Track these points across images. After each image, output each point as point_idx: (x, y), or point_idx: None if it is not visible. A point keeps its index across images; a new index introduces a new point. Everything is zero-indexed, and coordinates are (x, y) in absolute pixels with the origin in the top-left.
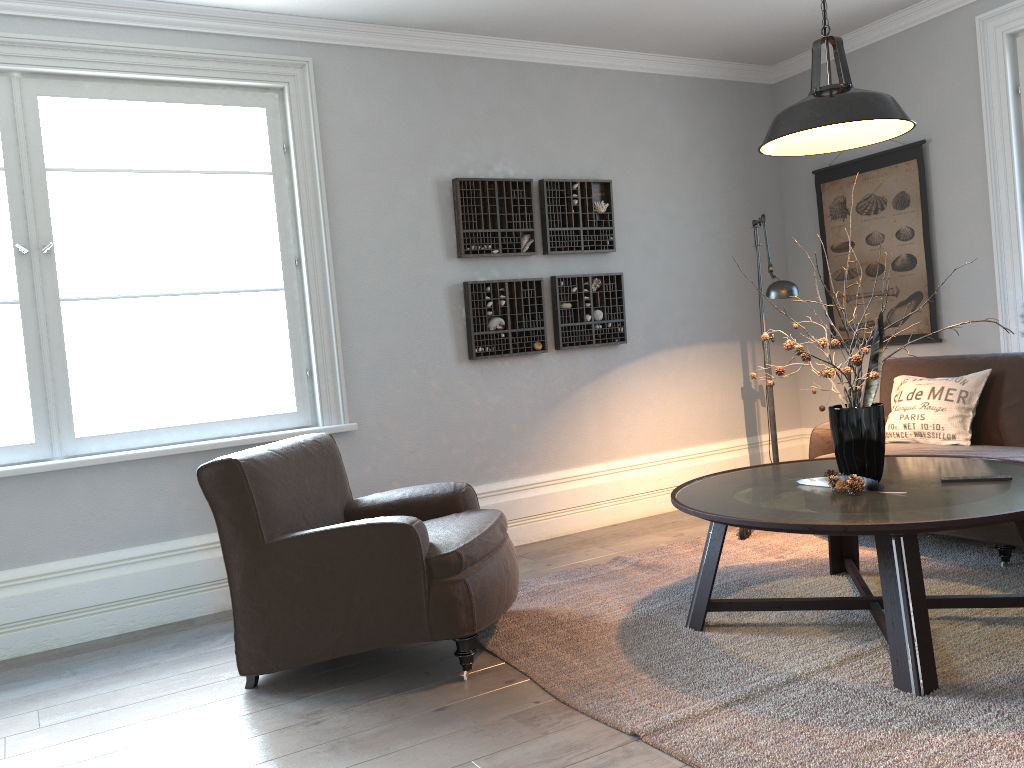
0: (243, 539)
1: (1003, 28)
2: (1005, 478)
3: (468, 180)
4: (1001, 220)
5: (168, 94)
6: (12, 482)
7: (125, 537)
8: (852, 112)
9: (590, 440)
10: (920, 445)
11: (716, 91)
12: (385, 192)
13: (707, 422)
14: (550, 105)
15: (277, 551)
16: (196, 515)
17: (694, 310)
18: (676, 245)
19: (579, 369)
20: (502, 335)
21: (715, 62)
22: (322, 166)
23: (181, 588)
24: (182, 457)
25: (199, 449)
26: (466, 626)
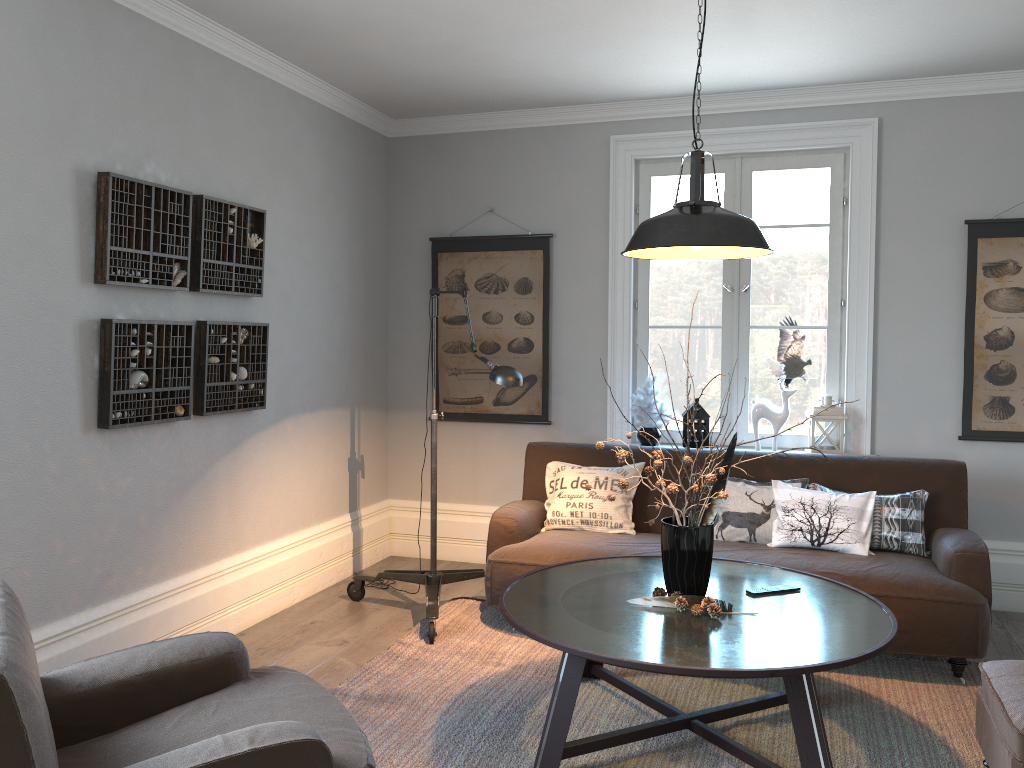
0: None
1: (633, 153)
2: (797, 588)
3: (123, 178)
4: (616, 321)
5: None
6: None
7: None
8: (751, 238)
9: (220, 529)
10: (595, 534)
11: (349, 131)
12: (7, 171)
13: (321, 498)
14: (209, 102)
15: None
16: None
17: (318, 371)
18: (309, 296)
19: (215, 440)
20: (144, 395)
21: (355, 101)
22: None
23: None
24: None
25: None
26: None
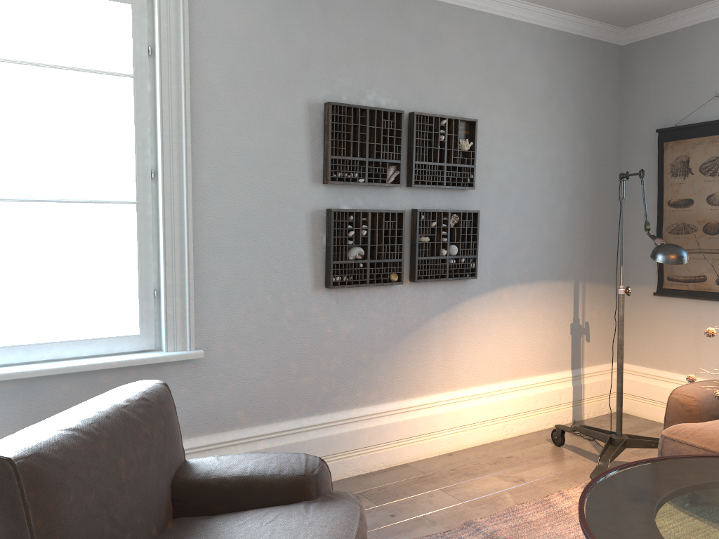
0: None
1: None
2: None
3: (341, 105)
4: None
5: None
6: None
7: None
8: None
9: (434, 370)
10: None
11: (575, 46)
12: (254, 109)
13: (539, 355)
14: (426, 39)
15: None
16: None
17: (537, 250)
18: (527, 187)
19: (430, 301)
20: (360, 265)
21: (578, 18)
22: (189, 74)
23: None
24: (0, 383)
25: (20, 376)
26: None
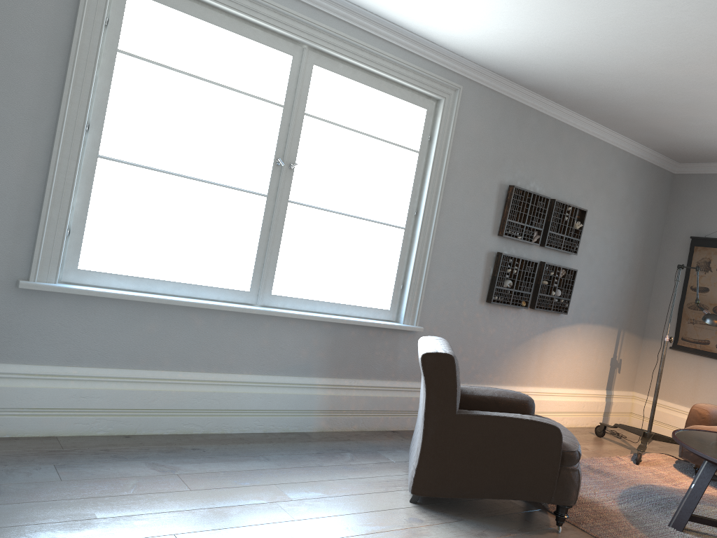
0: (443, 407)
1: None
2: None
3: (519, 188)
4: None
5: (380, 85)
6: (232, 315)
7: (281, 368)
8: None
9: (531, 370)
10: None
11: (647, 169)
12: (473, 182)
13: (589, 375)
14: (567, 153)
15: (464, 421)
16: (322, 364)
17: (601, 302)
18: (604, 259)
19: (537, 323)
20: (508, 291)
21: (654, 152)
22: (449, 157)
23: (304, 410)
24: (325, 323)
25: (339, 321)
26: (573, 499)
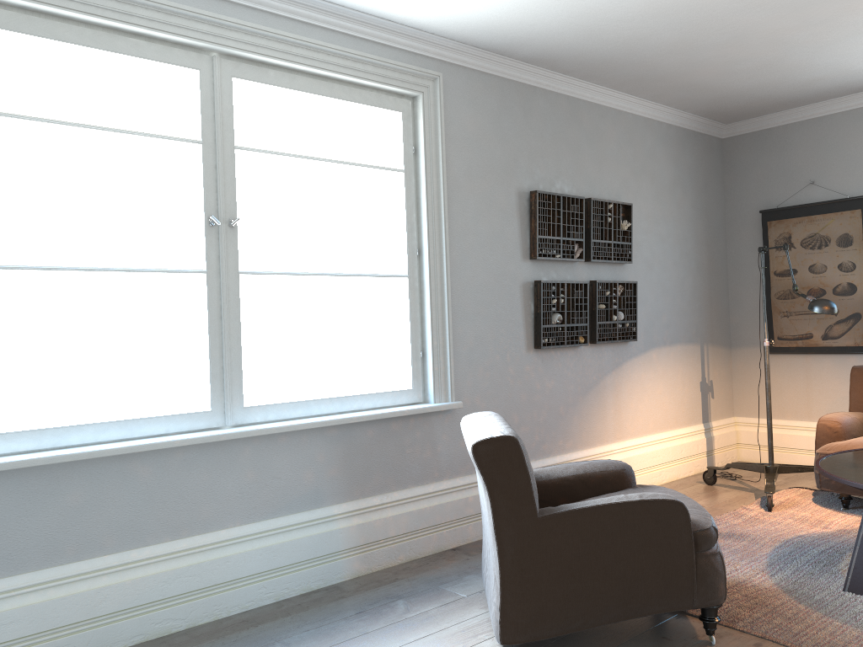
0: (518, 513)
1: None
2: None
3: (544, 193)
4: None
5: (332, 90)
6: (193, 449)
7: (281, 505)
8: None
9: (609, 422)
10: None
11: (690, 139)
12: (484, 197)
13: (679, 410)
14: (592, 136)
15: (551, 524)
16: (337, 484)
17: (674, 316)
18: (664, 261)
19: (603, 361)
20: (560, 328)
21: (694, 116)
22: (445, 169)
23: (326, 555)
24: (329, 428)
25: (348, 421)
26: (722, 595)
